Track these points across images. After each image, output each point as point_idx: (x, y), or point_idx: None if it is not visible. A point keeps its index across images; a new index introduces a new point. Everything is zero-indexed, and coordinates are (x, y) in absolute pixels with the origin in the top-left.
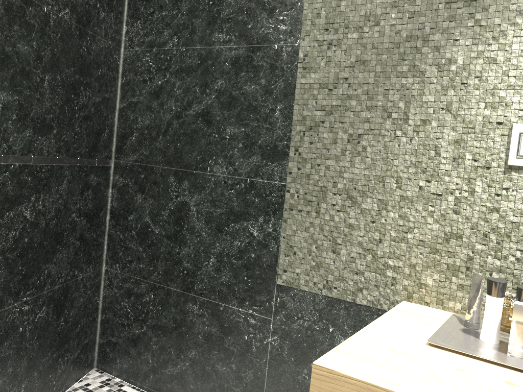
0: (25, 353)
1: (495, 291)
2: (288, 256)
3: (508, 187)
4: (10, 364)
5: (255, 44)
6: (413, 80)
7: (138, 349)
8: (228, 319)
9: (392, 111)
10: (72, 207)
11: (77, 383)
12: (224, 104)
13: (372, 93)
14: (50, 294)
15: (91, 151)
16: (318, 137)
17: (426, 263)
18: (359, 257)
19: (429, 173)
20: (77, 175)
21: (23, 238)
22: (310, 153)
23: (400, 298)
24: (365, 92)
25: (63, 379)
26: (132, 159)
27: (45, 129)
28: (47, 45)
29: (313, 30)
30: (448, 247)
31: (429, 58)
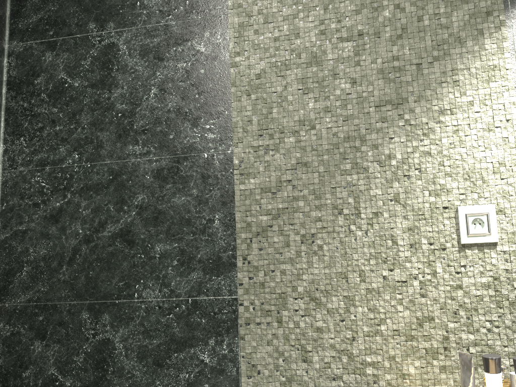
0: None
1: (494, 367)
2: (251, 378)
3: (466, 263)
4: None
5: (180, 154)
6: (358, 177)
7: None
8: None
9: (342, 207)
10: None
11: None
12: (149, 220)
13: (319, 192)
14: None
15: None
16: (268, 242)
17: (404, 352)
18: (334, 360)
19: (390, 262)
20: None
21: None
22: (261, 260)
23: None
24: (312, 191)
25: None
26: (24, 299)
27: None
28: None
29: (246, 136)
30: (423, 331)
31: (369, 156)
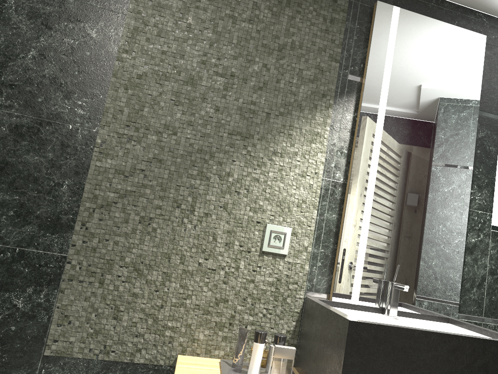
0: None
1: (261, 339)
2: (61, 326)
3: (261, 265)
4: None
5: (45, 118)
6: (201, 183)
7: None
8: None
9: (181, 203)
10: None
11: None
12: None
13: (165, 186)
14: None
15: None
16: (110, 215)
17: (199, 322)
18: (141, 321)
19: (207, 253)
20: None
21: None
22: (99, 228)
23: (175, 353)
24: (160, 184)
25: None
26: None
27: None
28: None
29: (115, 123)
30: (218, 309)
31: (213, 169)
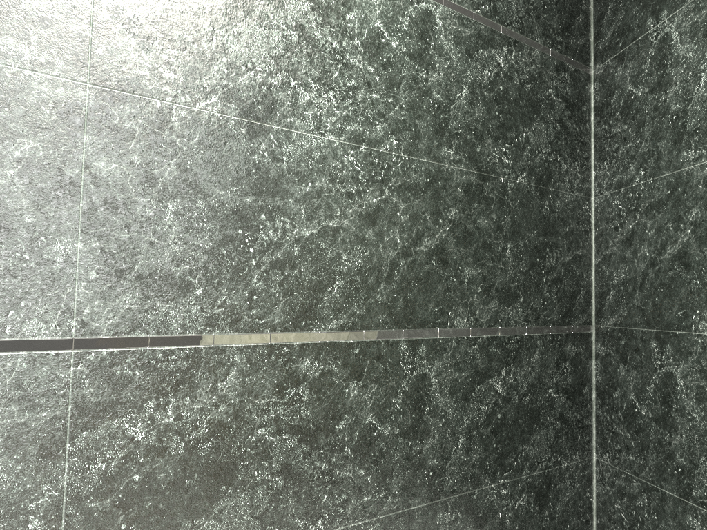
0: None
1: None
2: None
3: None
4: None
5: None
6: None
7: None
8: None
9: None
10: (547, 382)
11: None
12: (703, 238)
13: None
14: (530, 480)
15: (565, 317)
16: None
17: None
18: None
19: None
20: (550, 345)
21: (495, 414)
22: None
23: None
24: None
25: None
26: (611, 322)
27: (510, 298)
28: (506, 213)
29: None
30: None
31: None
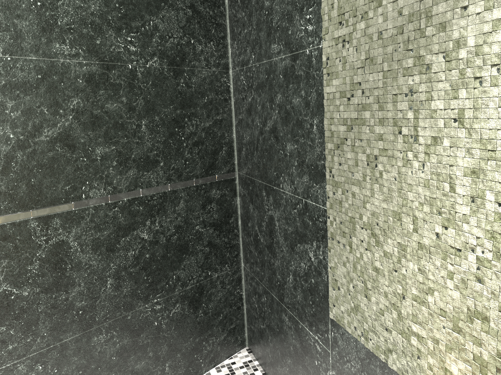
0: (164, 341)
1: None
2: (335, 290)
3: None
4: (150, 350)
5: (295, 51)
6: (420, 79)
7: (263, 342)
8: (304, 339)
9: (402, 124)
10: (195, 221)
11: (227, 360)
12: (283, 119)
13: (382, 101)
14: (183, 294)
15: (208, 170)
16: (344, 157)
17: (450, 343)
18: (387, 311)
19: (446, 215)
20: (195, 193)
21: (143, 255)
22: (340, 176)
23: None
24: (376, 99)
25: (211, 357)
26: (245, 172)
27: (150, 165)
28: (138, 95)
29: (330, 26)
30: (473, 330)
31: (434, 43)
